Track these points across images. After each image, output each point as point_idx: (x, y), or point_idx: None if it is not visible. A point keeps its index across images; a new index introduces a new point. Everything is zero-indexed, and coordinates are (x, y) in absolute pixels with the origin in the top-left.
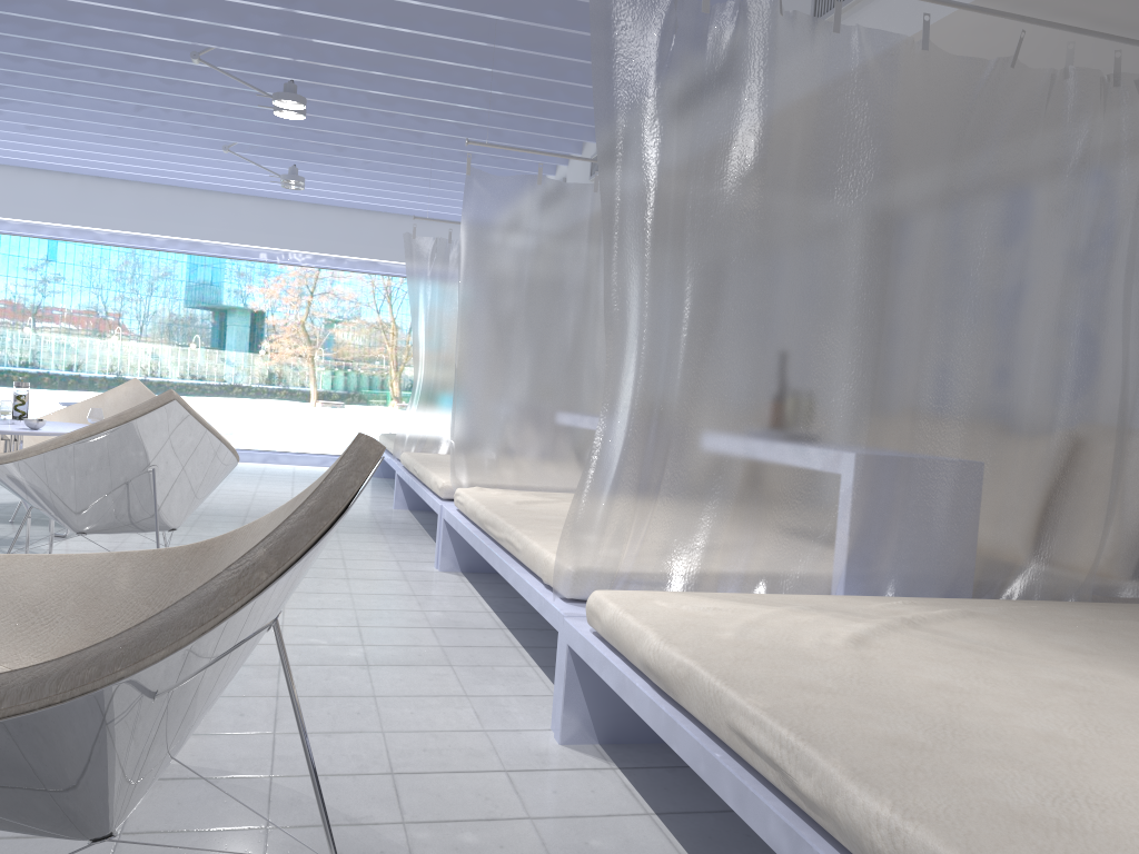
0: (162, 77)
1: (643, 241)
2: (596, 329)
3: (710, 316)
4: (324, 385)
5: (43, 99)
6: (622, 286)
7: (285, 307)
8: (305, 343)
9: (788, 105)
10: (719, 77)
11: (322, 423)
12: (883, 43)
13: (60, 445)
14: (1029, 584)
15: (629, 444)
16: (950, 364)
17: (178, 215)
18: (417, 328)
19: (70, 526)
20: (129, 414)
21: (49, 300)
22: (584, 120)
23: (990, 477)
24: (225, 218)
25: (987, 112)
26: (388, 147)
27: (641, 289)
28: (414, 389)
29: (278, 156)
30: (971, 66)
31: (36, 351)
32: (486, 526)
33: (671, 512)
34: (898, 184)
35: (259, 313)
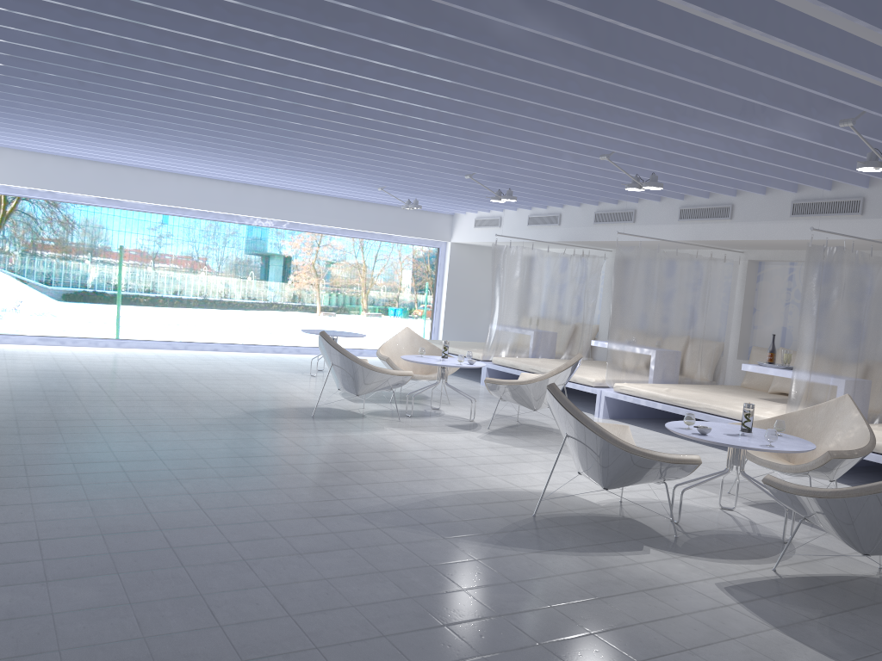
0: (425, 175)
1: (813, 321)
2: (654, 311)
3: (822, 341)
4: (324, 302)
5: (319, 168)
6: (802, 333)
7: (303, 254)
8: (314, 276)
9: (844, 277)
10: (829, 269)
11: (323, 325)
12: (863, 256)
13: (549, 377)
14: (881, 418)
15: (807, 381)
16: (869, 351)
17: (289, 207)
18: (493, 292)
19: (534, 407)
20: (569, 363)
21: (163, 249)
22: (606, 200)
23: (877, 386)
24: (314, 209)
25: (881, 273)
26: (474, 194)
27: (811, 335)
28: (490, 323)
29: (399, 190)
30: (878, 259)
31: (154, 282)
32: (676, 402)
33: (809, 401)
34: (866, 299)
35: (288, 257)
